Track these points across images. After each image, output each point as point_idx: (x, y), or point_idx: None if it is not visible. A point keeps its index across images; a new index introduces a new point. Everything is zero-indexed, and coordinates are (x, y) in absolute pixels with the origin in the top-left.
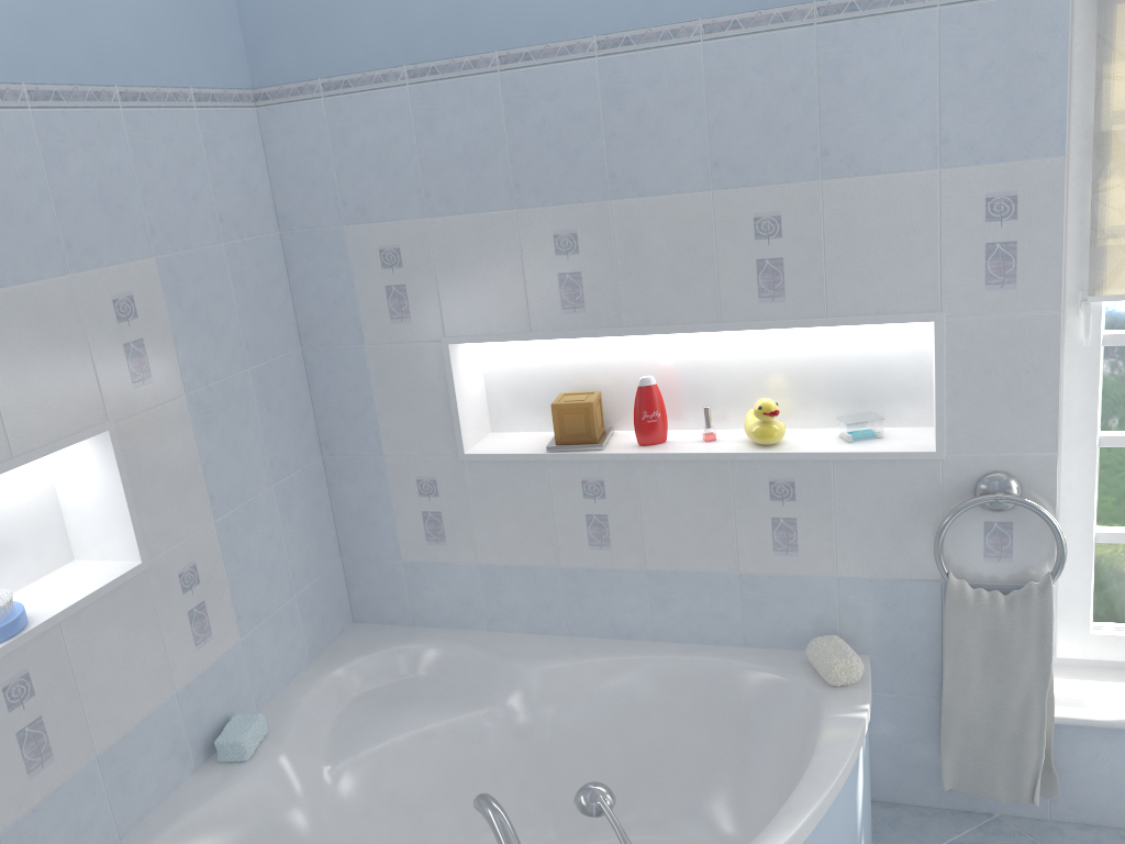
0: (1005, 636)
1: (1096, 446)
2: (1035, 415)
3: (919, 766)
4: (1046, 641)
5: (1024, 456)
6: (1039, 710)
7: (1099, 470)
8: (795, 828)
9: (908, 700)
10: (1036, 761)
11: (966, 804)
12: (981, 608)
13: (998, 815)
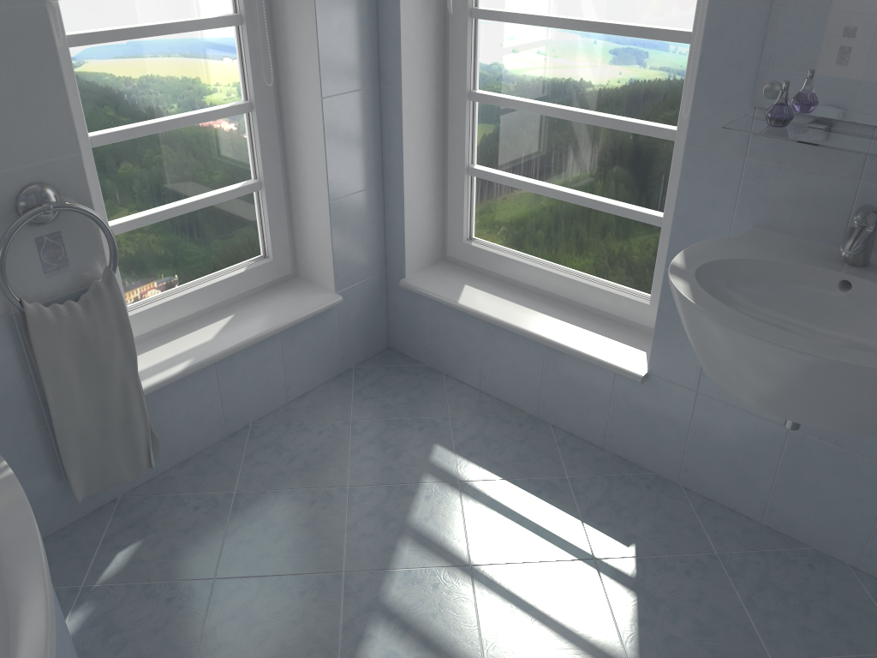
0: (93, 338)
1: (91, 147)
2: (52, 118)
3: (44, 498)
4: (126, 327)
5: (53, 162)
6: (136, 389)
7: (97, 170)
8: (46, 606)
9: (15, 444)
10: (145, 432)
11: (94, 504)
12: (64, 321)
13: (121, 497)
